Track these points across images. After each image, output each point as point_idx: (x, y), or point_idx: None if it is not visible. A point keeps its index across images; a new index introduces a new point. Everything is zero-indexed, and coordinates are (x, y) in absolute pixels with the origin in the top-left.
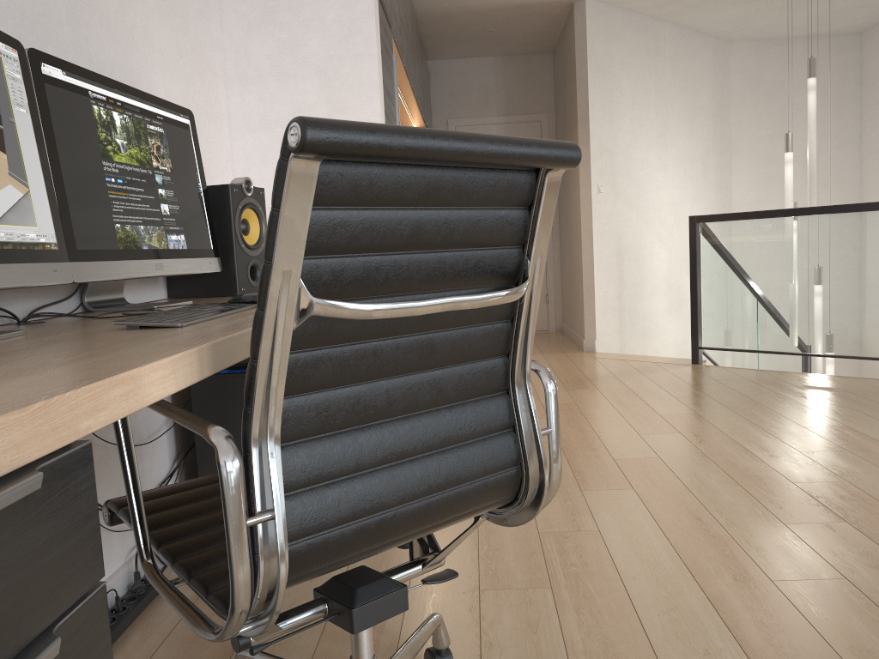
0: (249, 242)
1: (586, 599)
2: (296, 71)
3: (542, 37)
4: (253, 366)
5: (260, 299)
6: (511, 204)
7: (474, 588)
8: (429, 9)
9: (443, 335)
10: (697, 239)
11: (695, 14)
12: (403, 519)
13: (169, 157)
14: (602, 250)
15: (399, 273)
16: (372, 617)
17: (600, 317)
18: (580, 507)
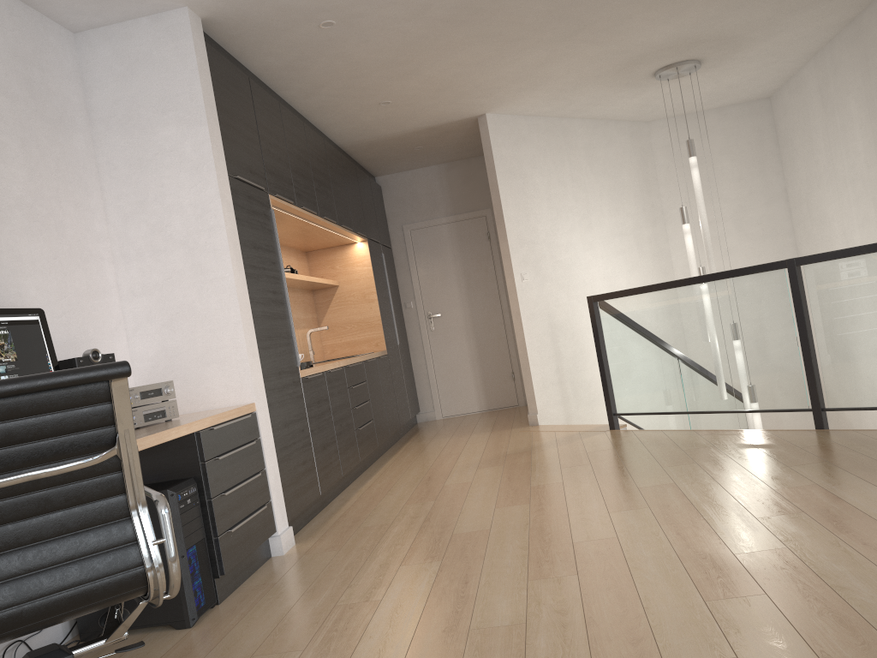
0: None
1: (321, 656)
2: (165, 246)
3: (470, 145)
4: None
5: None
6: (92, 403)
7: (249, 655)
8: (354, 142)
9: (56, 489)
10: (596, 316)
11: (597, 108)
12: (33, 610)
13: (14, 350)
14: (533, 331)
15: (2, 460)
16: None
17: (539, 393)
18: (386, 580)
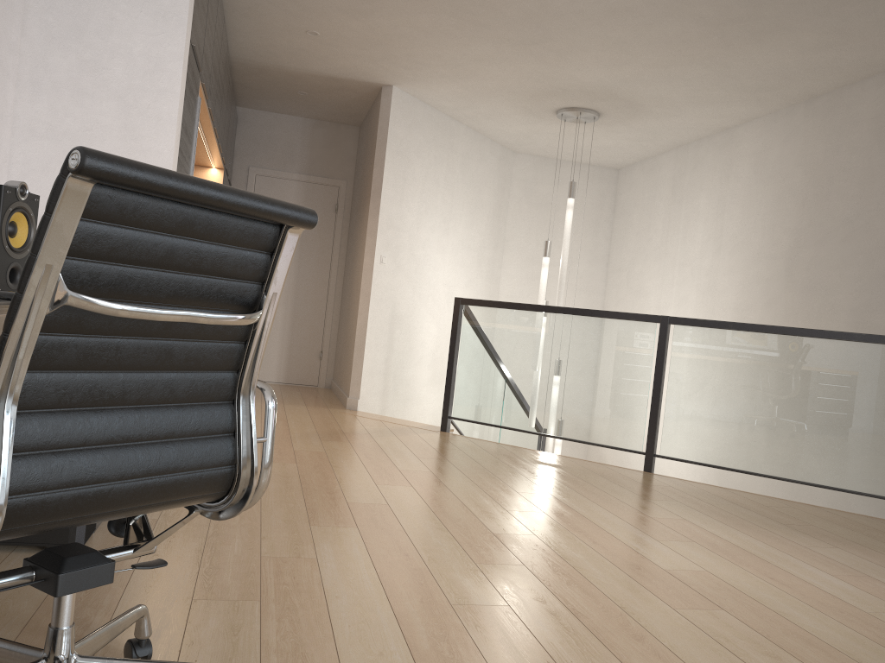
0: (14, 244)
1: (290, 611)
2: (95, 91)
3: (351, 110)
4: (4, 339)
5: (21, 284)
6: (256, 248)
7: (187, 597)
8: (246, 60)
9: (182, 343)
10: (459, 319)
11: (487, 122)
12: (120, 493)
13: None
14: (376, 315)
15: (150, 285)
16: (77, 584)
17: (366, 378)
18: (305, 538)
